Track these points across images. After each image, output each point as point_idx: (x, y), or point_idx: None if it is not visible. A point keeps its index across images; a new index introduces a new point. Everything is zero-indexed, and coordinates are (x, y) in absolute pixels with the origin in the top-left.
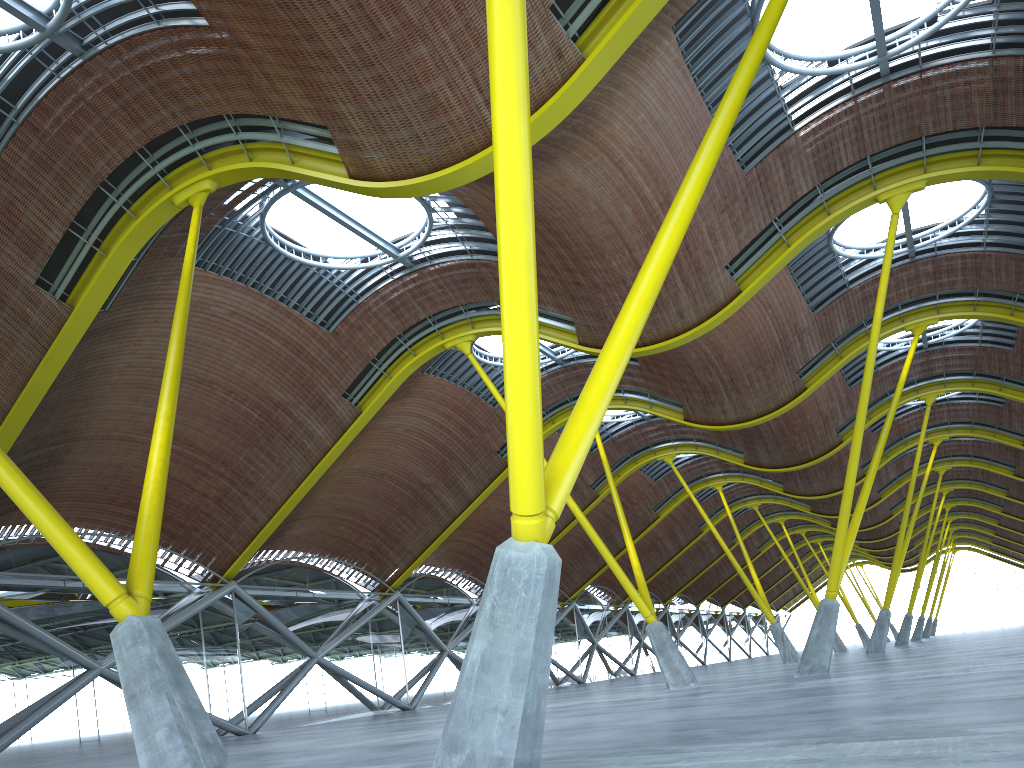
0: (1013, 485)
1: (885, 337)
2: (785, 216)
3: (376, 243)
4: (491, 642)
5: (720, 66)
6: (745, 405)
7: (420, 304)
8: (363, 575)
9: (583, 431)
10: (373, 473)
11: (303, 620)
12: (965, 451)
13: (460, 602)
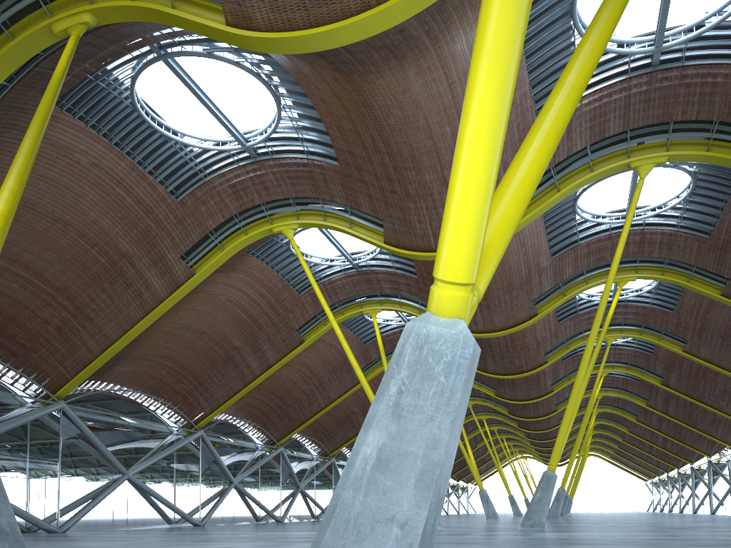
0: (641, 413)
1: (597, 285)
2: (559, 166)
3: (229, 128)
4: (393, 435)
5: (539, 24)
6: (492, 320)
7: (257, 191)
8: (175, 413)
9: (512, 211)
10: (195, 331)
11: (120, 443)
12: (616, 384)
13: (249, 446)
